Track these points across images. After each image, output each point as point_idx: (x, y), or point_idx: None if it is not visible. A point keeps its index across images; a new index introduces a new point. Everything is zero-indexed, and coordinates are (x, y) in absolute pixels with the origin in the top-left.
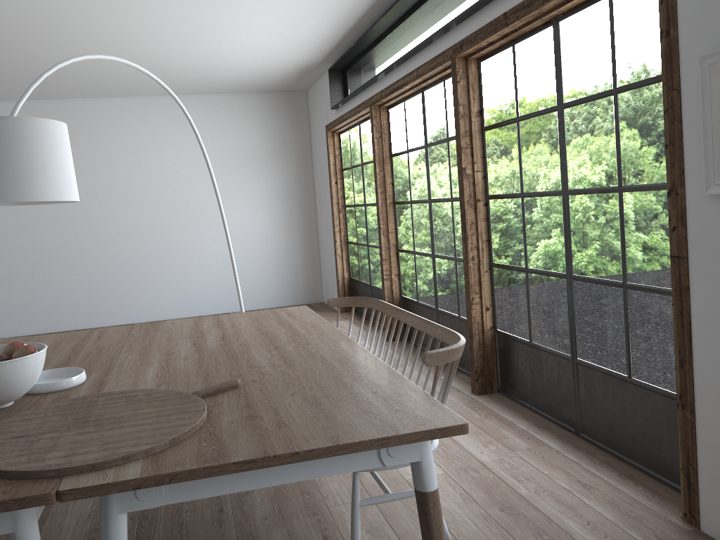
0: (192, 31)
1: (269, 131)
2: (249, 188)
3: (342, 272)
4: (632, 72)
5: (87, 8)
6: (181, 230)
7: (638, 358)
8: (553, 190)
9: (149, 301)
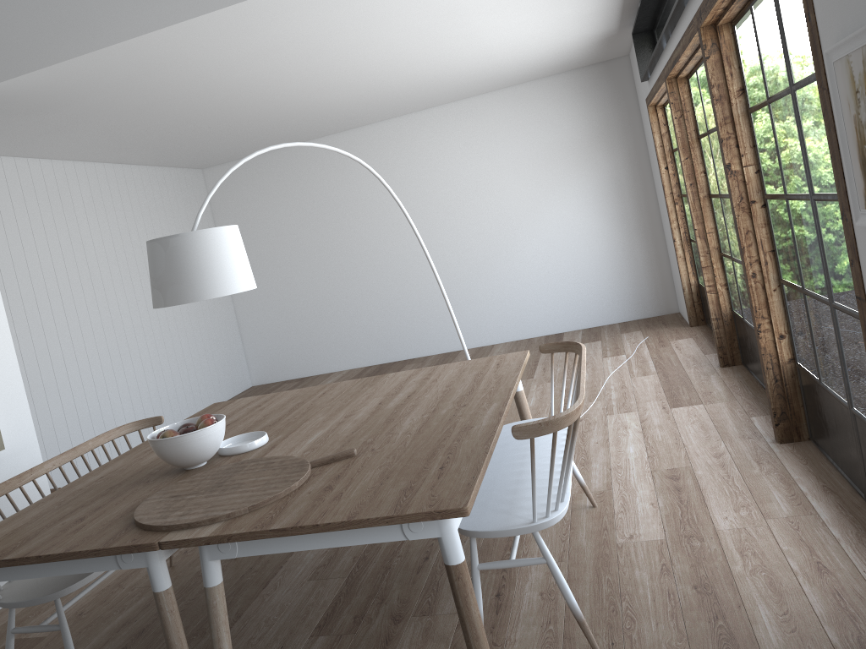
0: (441, 46)
1: (586, 115)
2: (570, 187)
3: (686, 277)
4: None
5: (325, 59)
6: (498, 246)
7: None
8: (804, 194)
9: (474, 326)
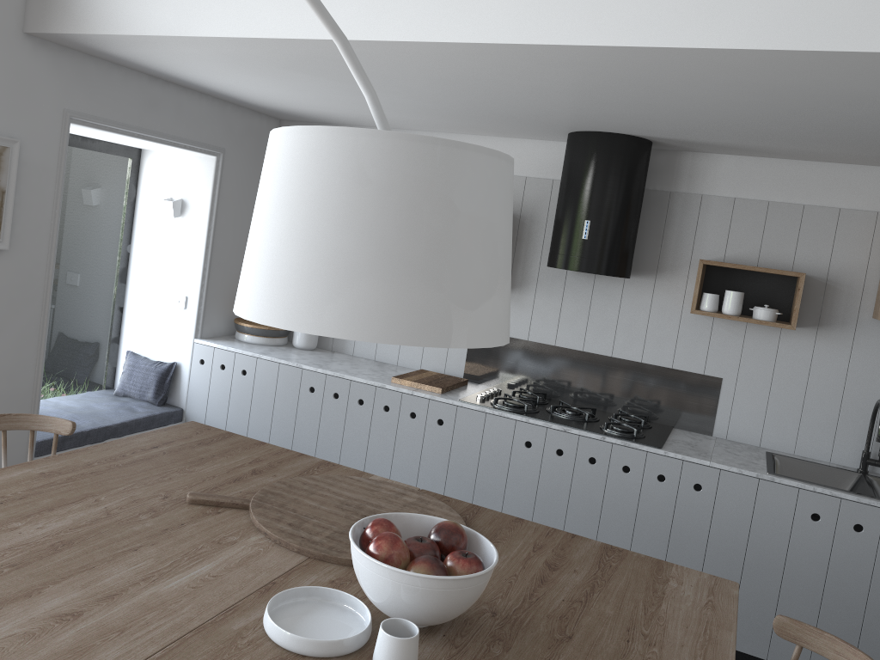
0: None
1: None
2: None
3: None
4: None
5: None
6: None
7: None
8: None
9: None
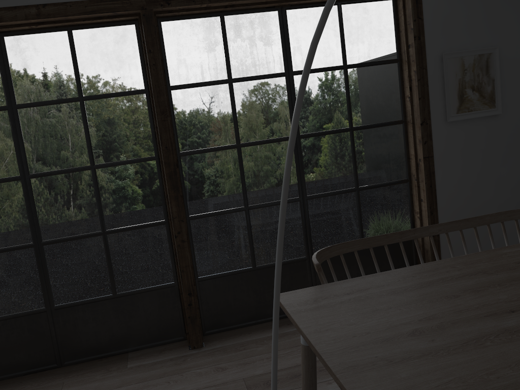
0: None
1: None
2: None
3: None
4: (359, 56)
5: None
6: None
7: (369, 231)
8: (283, 137)
9: None
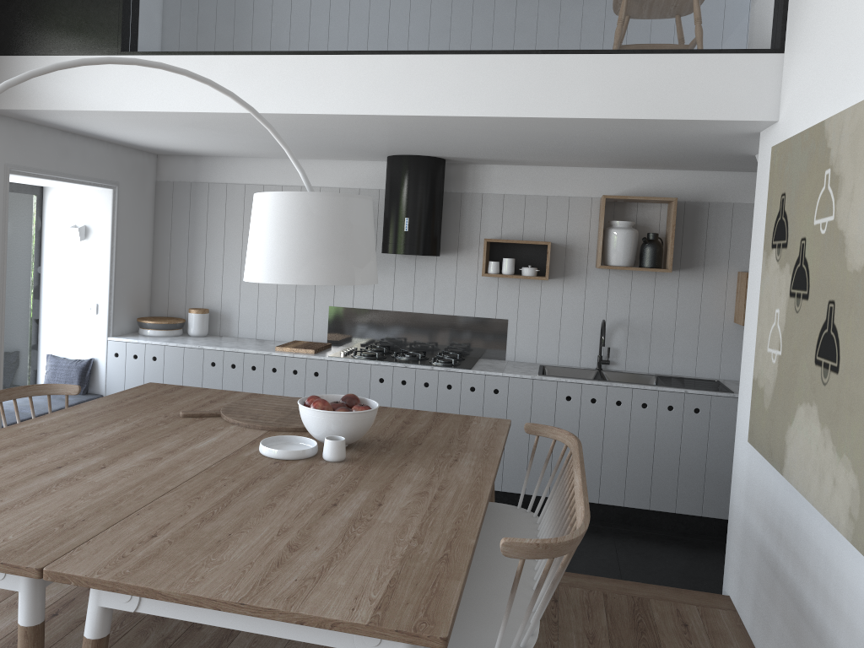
0: None
1: None
2: None
3: None
4: None
5: None
6: None
7: None
8: None
9: None
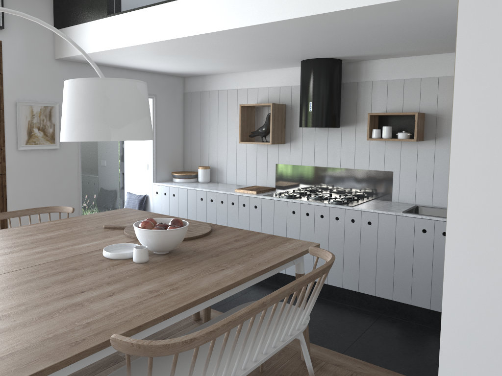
0: None
1: None
2: None
3: None
4: None
5: None
6: None
7: None
8: None
9: None
